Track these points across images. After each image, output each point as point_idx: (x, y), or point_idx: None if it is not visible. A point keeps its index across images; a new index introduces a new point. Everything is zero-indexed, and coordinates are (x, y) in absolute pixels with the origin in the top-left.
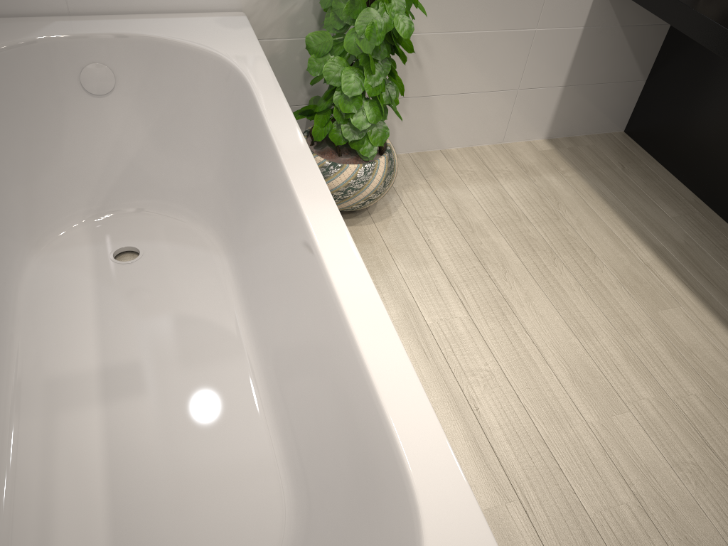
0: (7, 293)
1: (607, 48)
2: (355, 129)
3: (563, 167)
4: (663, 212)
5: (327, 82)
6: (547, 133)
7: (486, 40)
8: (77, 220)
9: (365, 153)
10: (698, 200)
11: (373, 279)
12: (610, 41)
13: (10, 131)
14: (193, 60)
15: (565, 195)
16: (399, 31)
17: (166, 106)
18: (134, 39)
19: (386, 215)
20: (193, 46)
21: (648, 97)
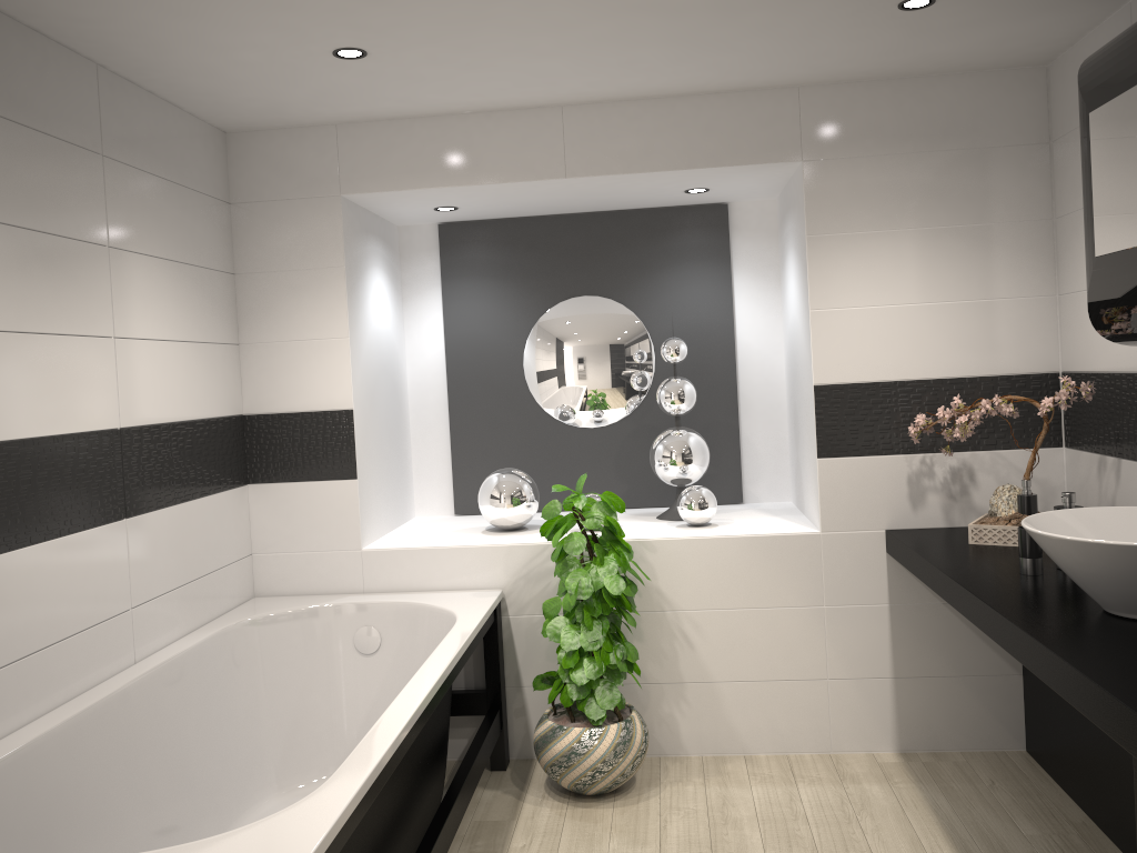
0: (236, 812)
1: (936, 630)
2: (580, 688)
3: (899, 778)
4: (1018, 828)
5: (549, 638)
6: (896, 743)
7: (764, 618)
8: (327, 776)
9: (592, 715)
10: (1089, 821)
11: (574, 849)
12: (935, 621)
13: (289, 677)
14: (436, 618)
15: (878, 803)
16: (608, 588)
17: (416, 665)
18: (398, 605)
19: (632, 802)
20: (437, 606)
21: (1028, 695)
